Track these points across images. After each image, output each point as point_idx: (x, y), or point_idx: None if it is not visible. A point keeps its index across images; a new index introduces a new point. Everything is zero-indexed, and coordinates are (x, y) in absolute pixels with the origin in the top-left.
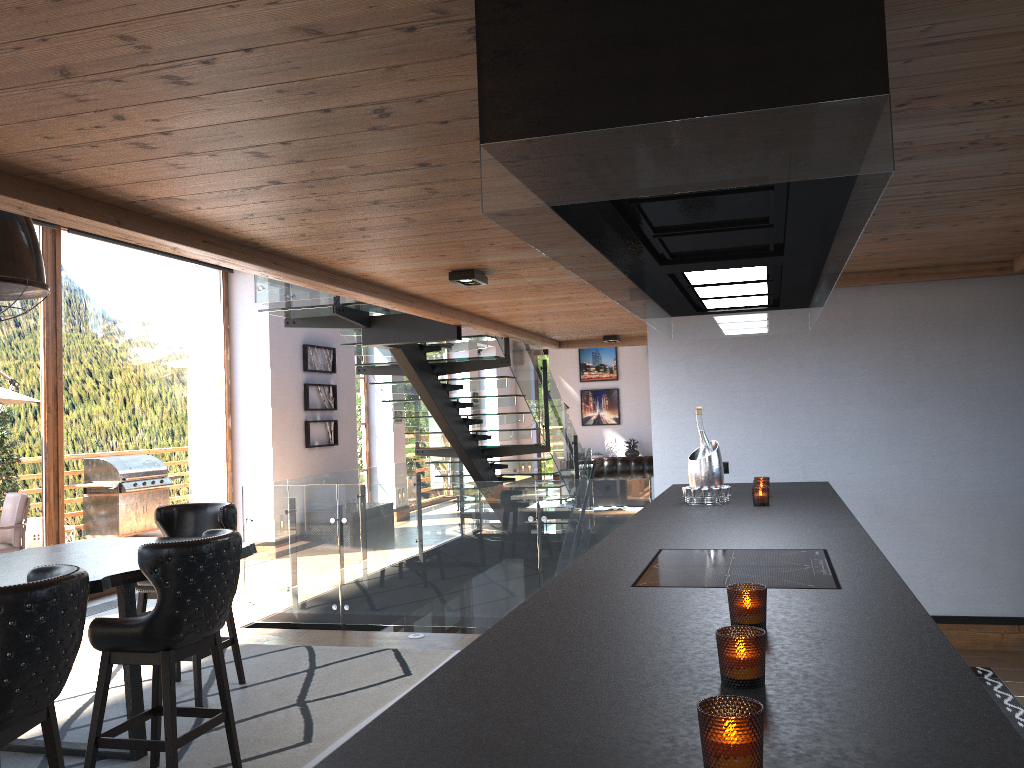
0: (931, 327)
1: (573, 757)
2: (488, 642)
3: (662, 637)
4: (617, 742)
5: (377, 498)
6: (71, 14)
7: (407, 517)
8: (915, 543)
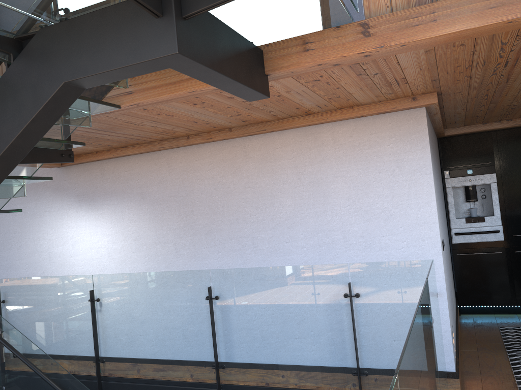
0: (437, 157)
1: None
2: None
3: None
4: None
5: (411, 370)
6: None
7: (420, 384)
8: (450, 276)
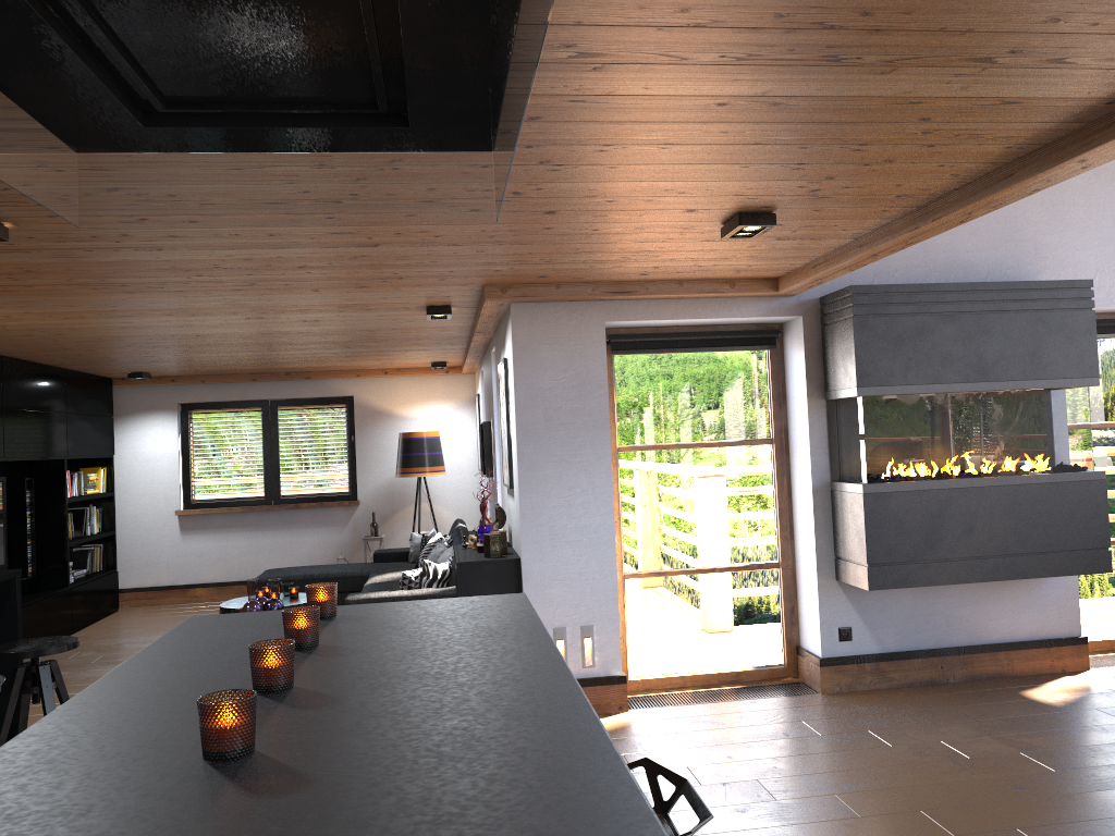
0: None
1: (397, 641)
2: (562, 694)
3: (352, 725)
4: (373, 649)
5: None
6: (887, 0)
7: None
8: None
